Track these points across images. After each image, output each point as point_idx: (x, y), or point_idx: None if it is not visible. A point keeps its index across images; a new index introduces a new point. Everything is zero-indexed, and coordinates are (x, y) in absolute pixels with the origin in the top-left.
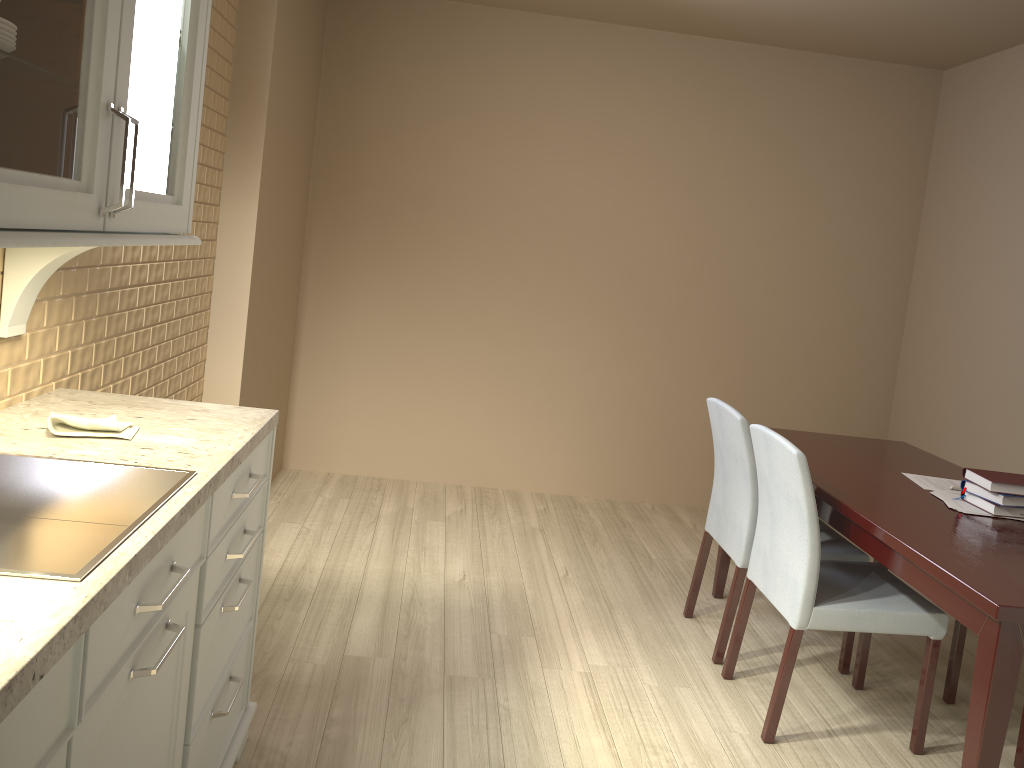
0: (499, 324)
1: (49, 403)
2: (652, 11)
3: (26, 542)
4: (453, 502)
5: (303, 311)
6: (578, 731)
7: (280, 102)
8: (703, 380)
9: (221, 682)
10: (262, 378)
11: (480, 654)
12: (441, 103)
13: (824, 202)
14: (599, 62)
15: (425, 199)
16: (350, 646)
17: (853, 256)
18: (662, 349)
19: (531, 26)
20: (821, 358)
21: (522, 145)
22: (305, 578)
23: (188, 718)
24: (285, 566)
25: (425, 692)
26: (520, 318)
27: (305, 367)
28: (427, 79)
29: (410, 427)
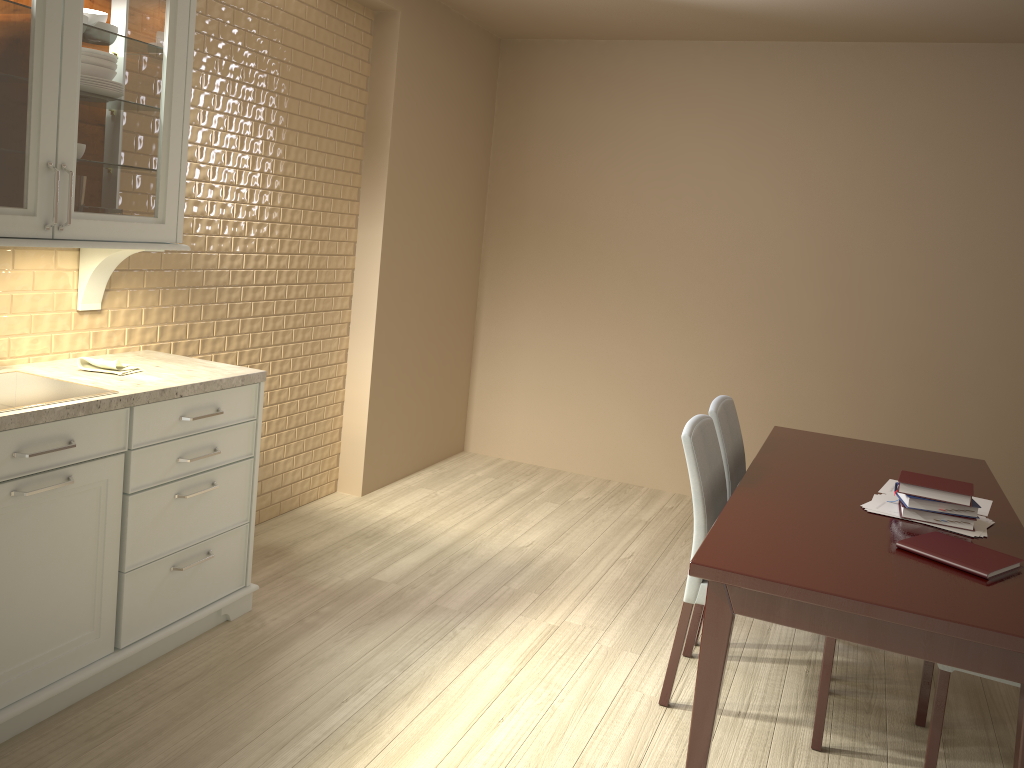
0: (644, 332)
1: (120, 356)
2: (771, 25)
3: None
4: (586, 491)
5: (480, 317)
6: (497, 659)
7: (414, 144)
8: (853, 394)
9: (182, 548)
10: (412, 368)
11: (477, 597)
12: (592, 132)
13: (995, 204)
14: (738, 79)
15: (579, 218)
16: (381, 573)
17: None
18: (807, 360)
19: (672, 53)
20: (995, 376)
21: (665, 164)
22: (396, 526)
23: (123, 555)
24: (390, 516)
25: (404, 611)
26: (664, 326)
27: (481, 365)
28: (580, 111)
29: (566, 423)
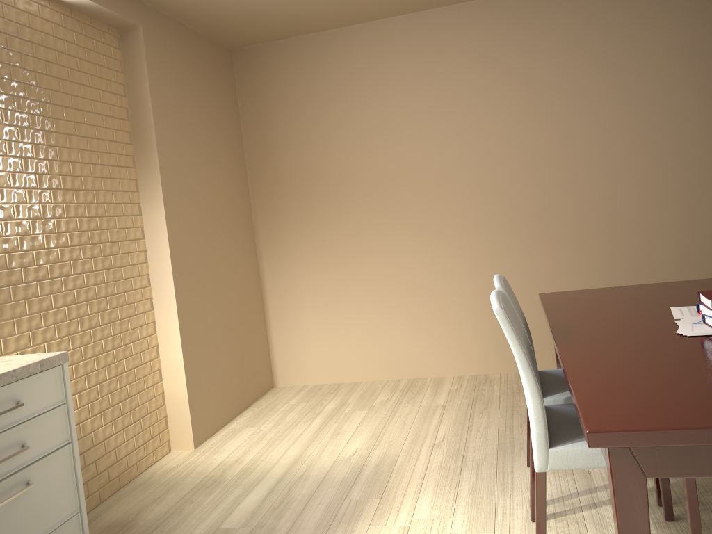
0: (399, 252)
1: None
2: None
3: None
4: (385, 393)
5: (263, 273)
6: None
7: (177, 136)
8: (573, 261)
9: None
10: (216, 326)
11: (325, 518)
12: (320, 105)
13: (640, 91)
14: (424, 40)
15: (325, 175)
16: (227, 520)
17: (680, 128)
18: (531, 243)
19: (369, 32)
20: (675, 220)
21: (383, 117)
22: (232, 468)
23: None
24: (224, 461)
25: None
26: (413, 244)
27: (273, 312)
28: (307, 92)
29: (353, 342)
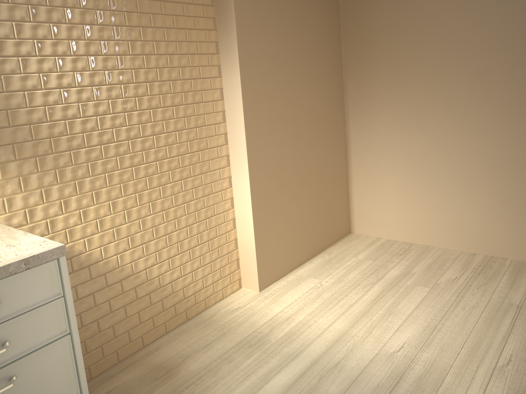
0: (493, 125)
1: None
2: None
3: None
4: (454, 269)
5: (349, 131)
6: None
7: None
8: None
9: None
10: (291, 182)
11: None
12: None
13: None
14: None
15: (420, 35)
16: None
17: None
18: None
19: None
20: None
21: None
22: (280, 328)
23: None
24: (277, 315)
25: None
26: (512, 118)
27: (355, 167)
28: None
29: (430, 208)
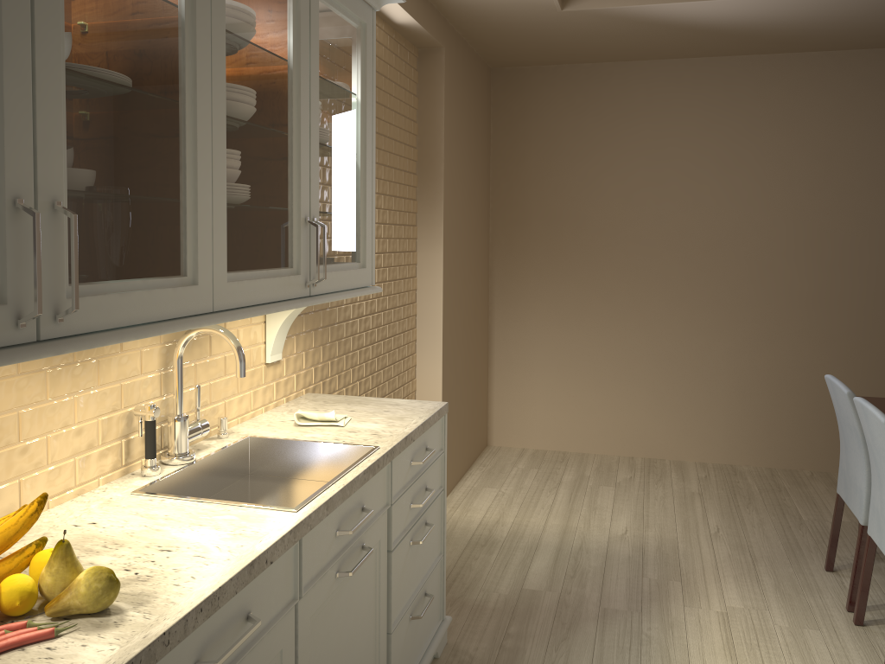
0: (652, 319)
1: (299, 403)
2: (758, 41)
3: (280, 492)
4: (624, 471)
5: (493, 321)
6: (708, 657)
7: (454, 168)
8: (850, 356)
9: (415, 595)
10: (461, 376)
11: (631, 593)
12: (586, 145)
13: None
14: (718, 90)
15: (580, 223)
16: (527, 582)
17: None
18: (805, 331)
19: (655, 71)
20: None
21: (657, 169)
22: (498, 530)
23: (388, 615)
24: (483, 520)
25: (582, 619)
26: (670, 313)
27: (498, 365)
28: (573, 128)
29: (585, 409)
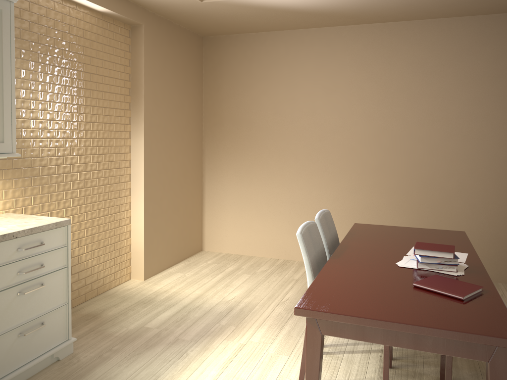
0: (289, 180)
1: None
2: (336, 17)
3: None
4: (266, 266)
5: (204, 180)
6: (209, 367)
7: (158, 92)
8: (398, 202)
9: (24, 322)
10: (168, 209)
11: (202, 331)
12: (253, 79)
13: (459, 98)
14: (324, 46)
15: (250, 124)
16: (149, 323)
17: (482, 126)
18: (373, 187)
19: (289, 36)
20: (469, 186)
21: (291, 93)
22: (161, 295)
23: None
24: (158, 290)
25: (160, 344)
26: (298, 176)
27: (207, 205)
28: (246, 70)
29: (253, 231)
